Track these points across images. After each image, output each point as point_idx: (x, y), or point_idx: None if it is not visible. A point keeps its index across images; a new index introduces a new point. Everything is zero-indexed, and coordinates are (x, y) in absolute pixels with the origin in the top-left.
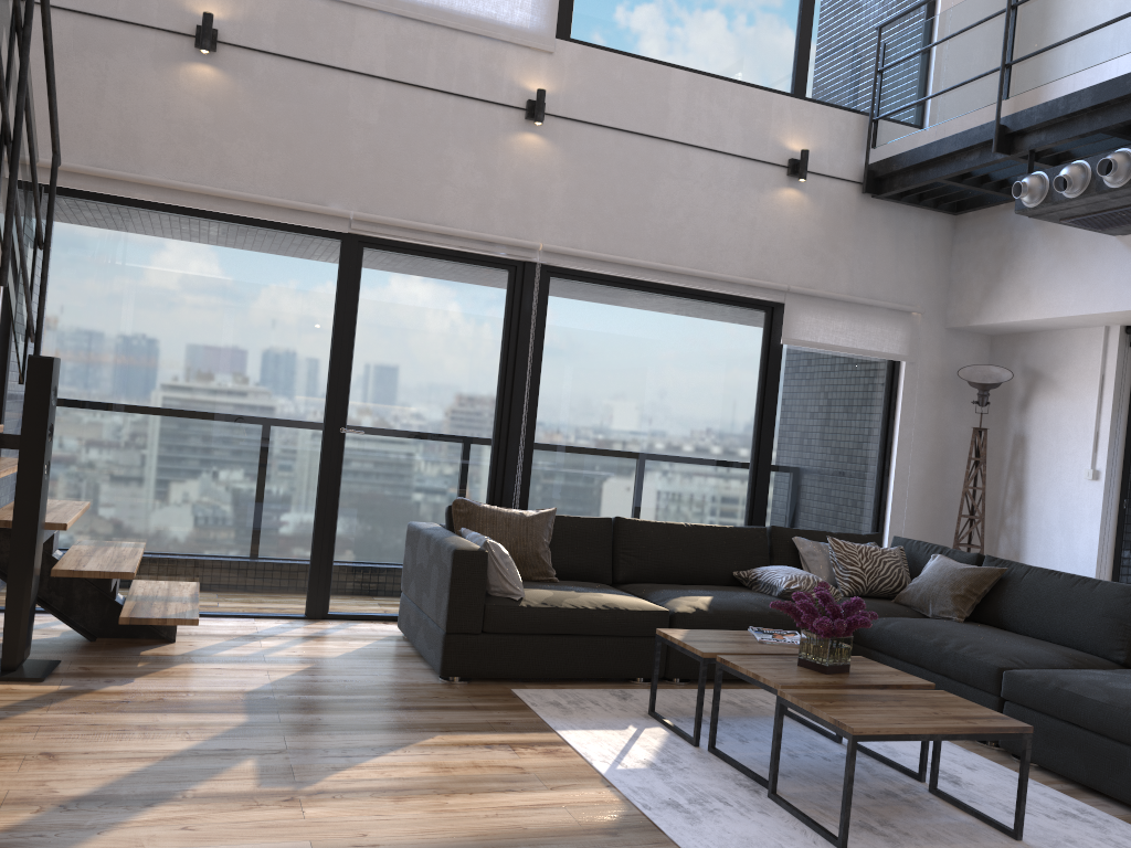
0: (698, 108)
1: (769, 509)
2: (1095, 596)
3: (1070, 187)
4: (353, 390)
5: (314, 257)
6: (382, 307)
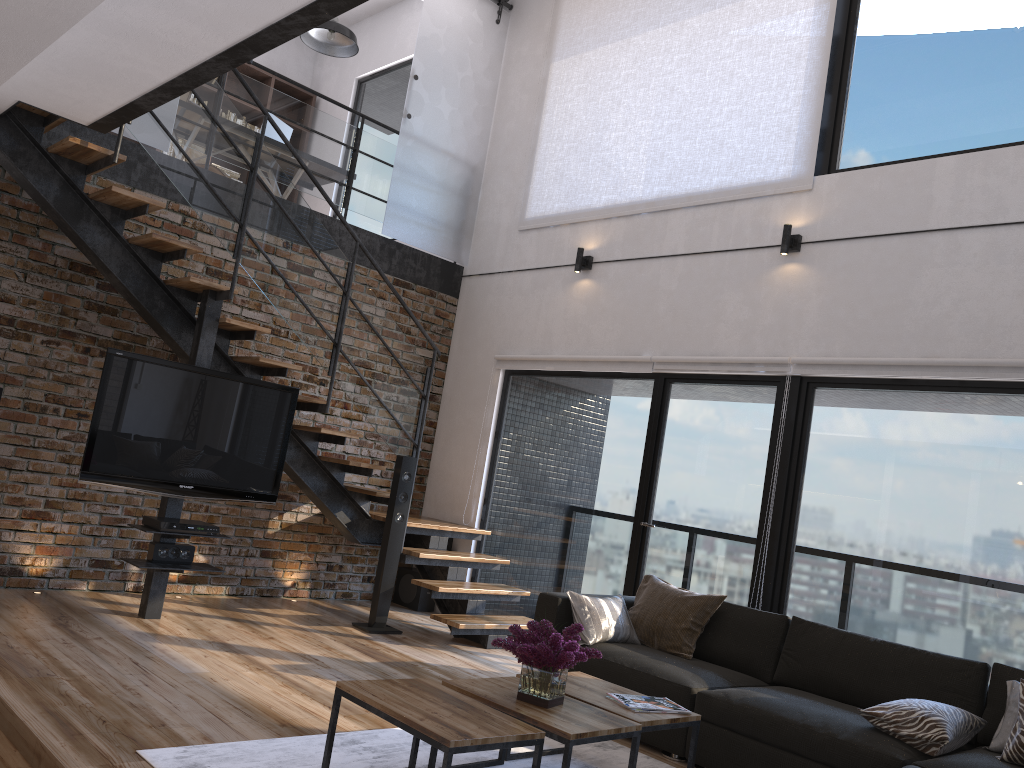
0: (970, 187)
1: None
2: None
3: None
4: (656, 493)
5: (638, 394)
6: (679, 427)
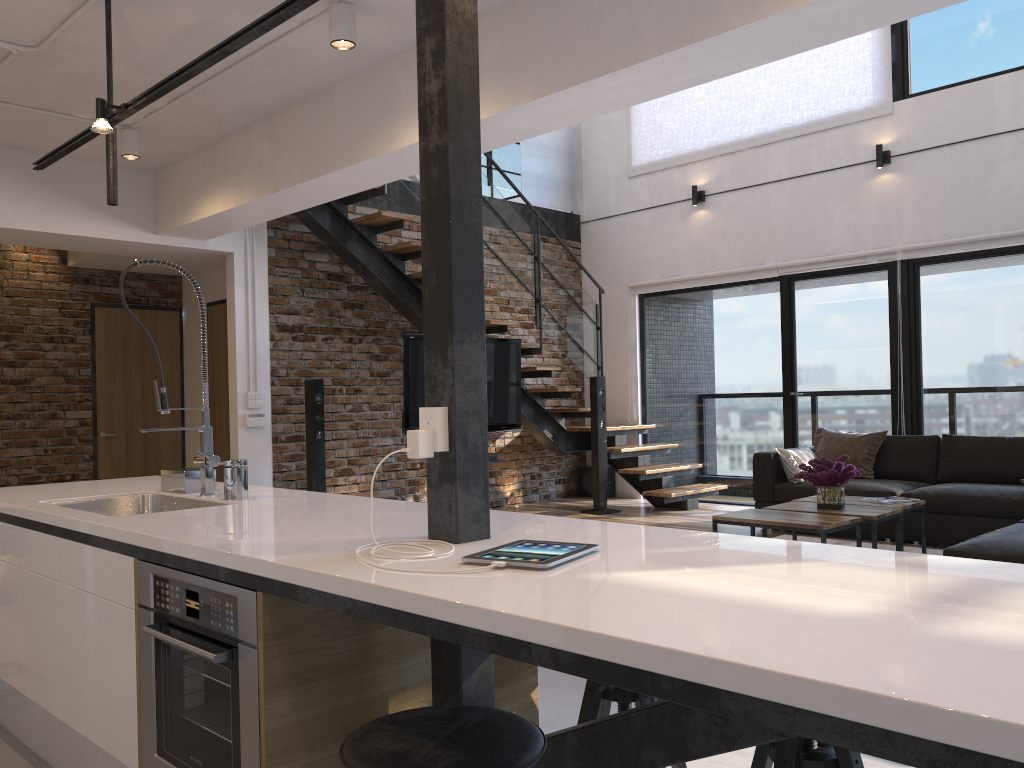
0: (1023, 97)
1: None
2: None
3: None
4: (798, 368)
5: (766, 295)
6: (808, 314)
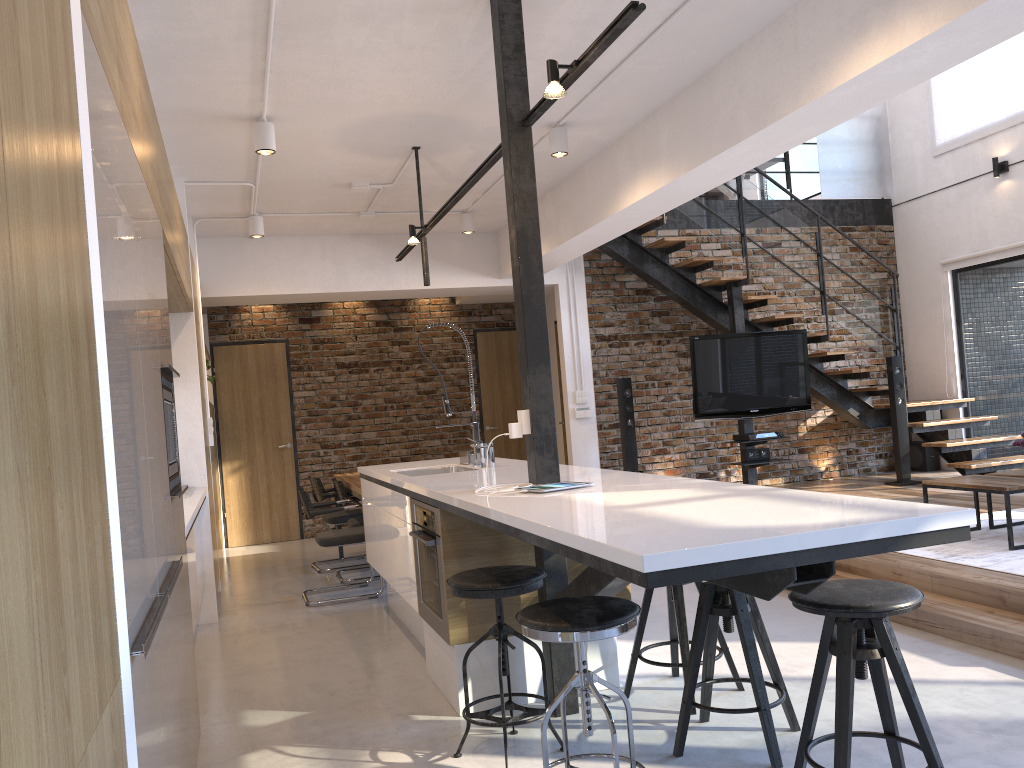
0: None
1: None
2: None
3: None
4: None
5: None
6: None
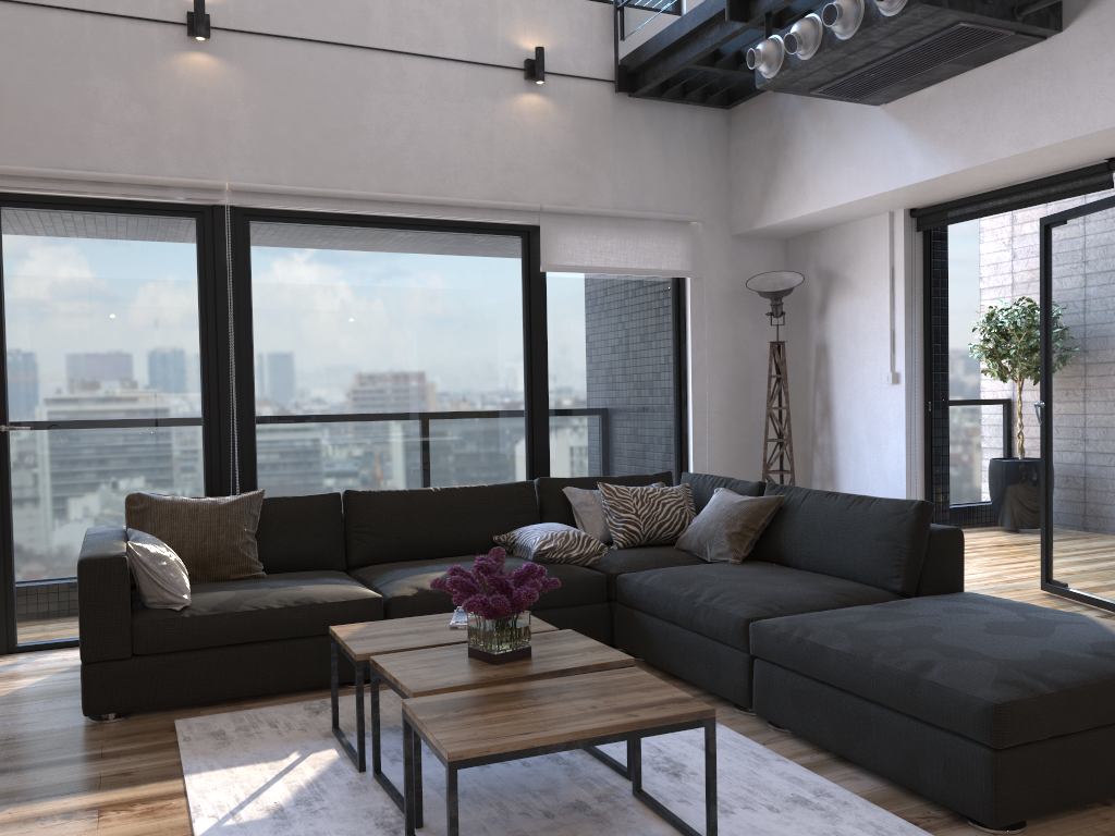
0: (406, 9)
1: (553, 459)
2: (869, 518)
3: (802, 46)
4: (12, 379)
5: None
6: (36, 276)
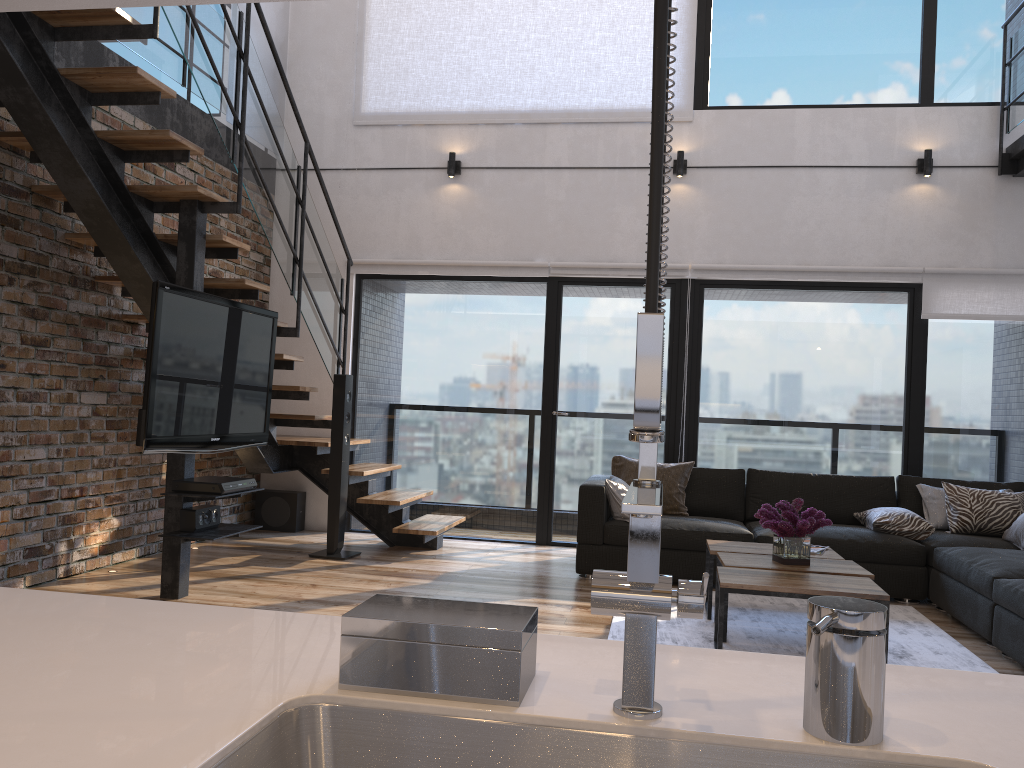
0: (822, 135)
1: (925, 464)
2: None
3: None
4: (561, 384)
5: (529, 296)
6: (578, 325)
